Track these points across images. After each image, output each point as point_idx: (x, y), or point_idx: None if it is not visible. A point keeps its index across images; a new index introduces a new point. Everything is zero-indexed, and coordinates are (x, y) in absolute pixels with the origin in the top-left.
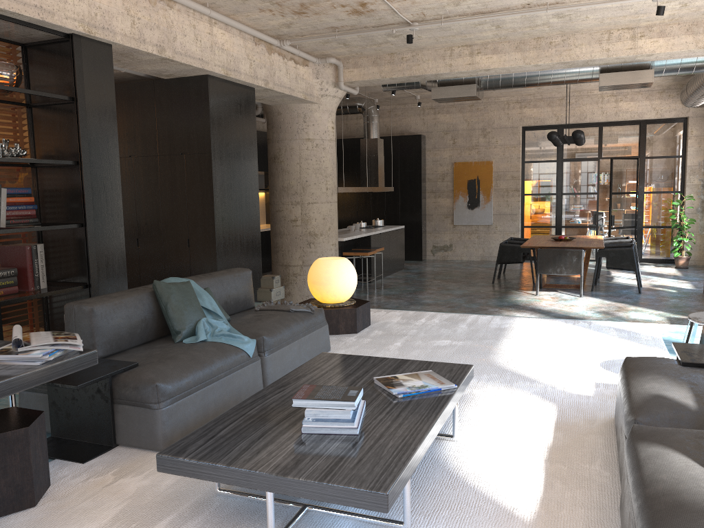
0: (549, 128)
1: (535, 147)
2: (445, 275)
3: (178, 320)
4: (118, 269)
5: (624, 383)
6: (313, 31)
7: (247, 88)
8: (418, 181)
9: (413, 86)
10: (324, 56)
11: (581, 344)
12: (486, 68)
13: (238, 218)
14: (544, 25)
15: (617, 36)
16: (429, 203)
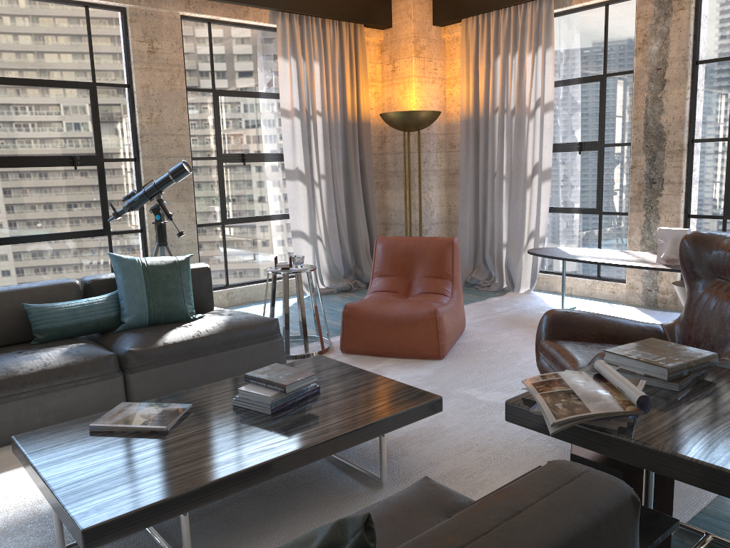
0: None
1: None
2: None
3: None
4: None
5: (1, 383)
6: None
7: None
8: None
9: None
10: None
11: None
12: None
13: None
14: None
15: None
16: None
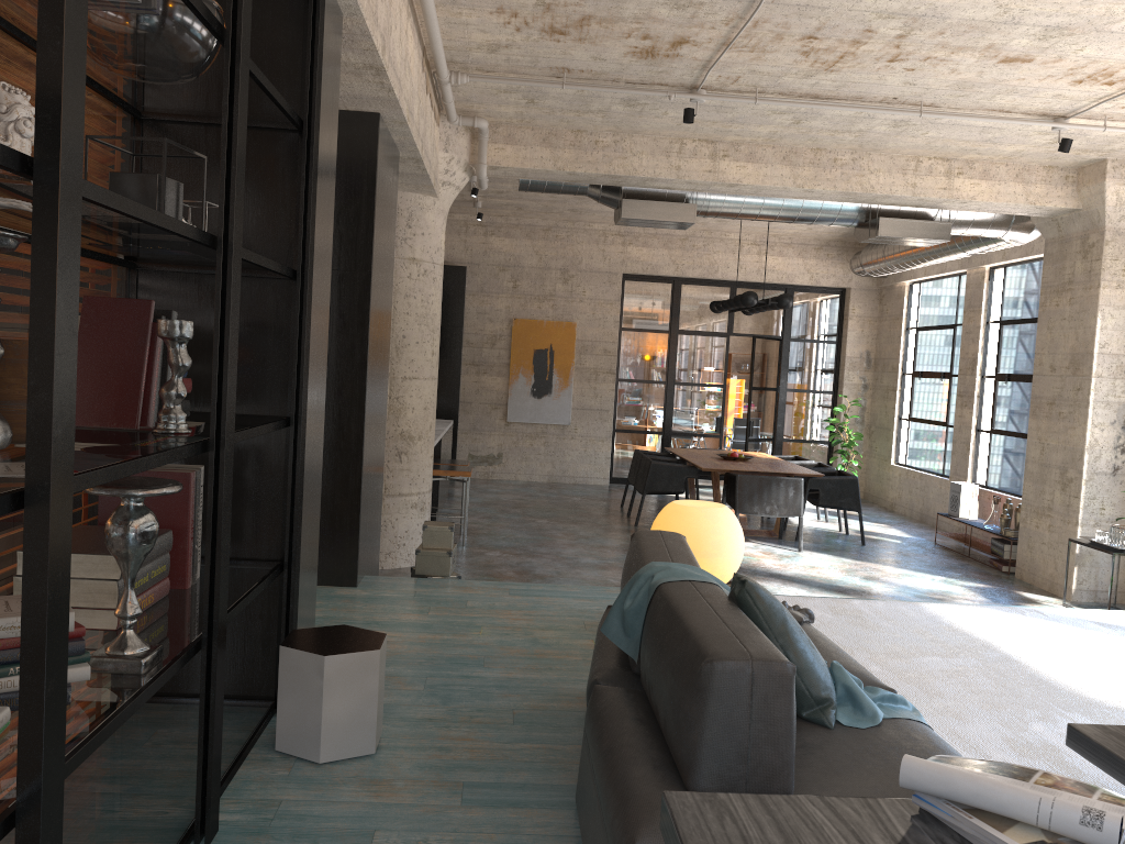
0: (661, 280)
1: (638, 307)
2: (537, 509)
3: (816, 672)
4: (314, 523)
5: None
6: (522, 67)
7: (396, 151)
8: (456, 345)
9: (575, 190)
10: (463, 113)
11: (1114, 653)
12: (735, 182)
13: (377, 406)
14: (857, 132)
15: (927, 166)
16: (467, 382)
